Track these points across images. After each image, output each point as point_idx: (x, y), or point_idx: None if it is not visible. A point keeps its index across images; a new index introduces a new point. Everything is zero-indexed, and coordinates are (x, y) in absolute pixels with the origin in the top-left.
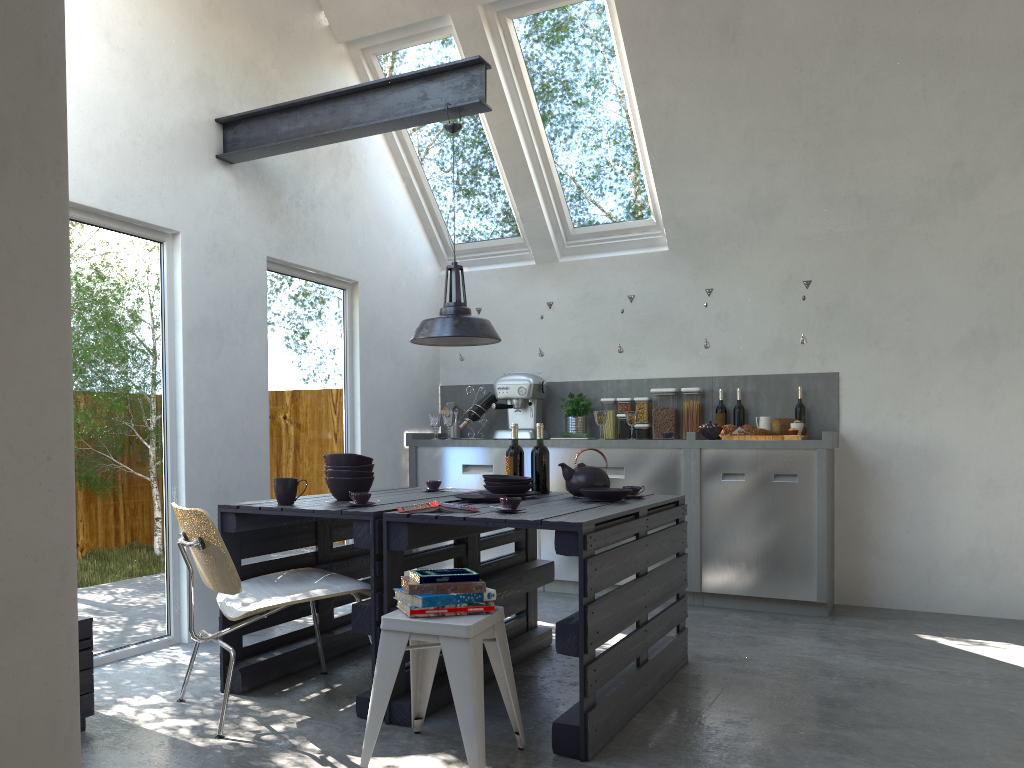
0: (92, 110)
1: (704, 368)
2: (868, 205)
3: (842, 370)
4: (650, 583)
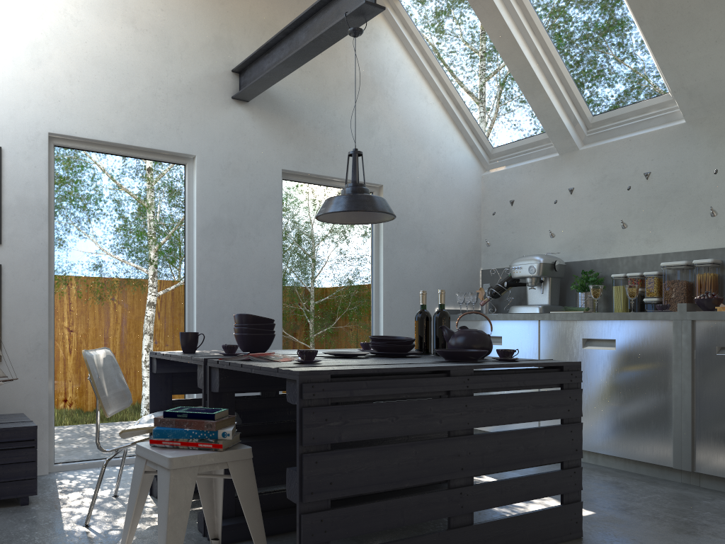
0: (118, 75)
1: (724, 239)
2: None
3: None
4: (475, 446)
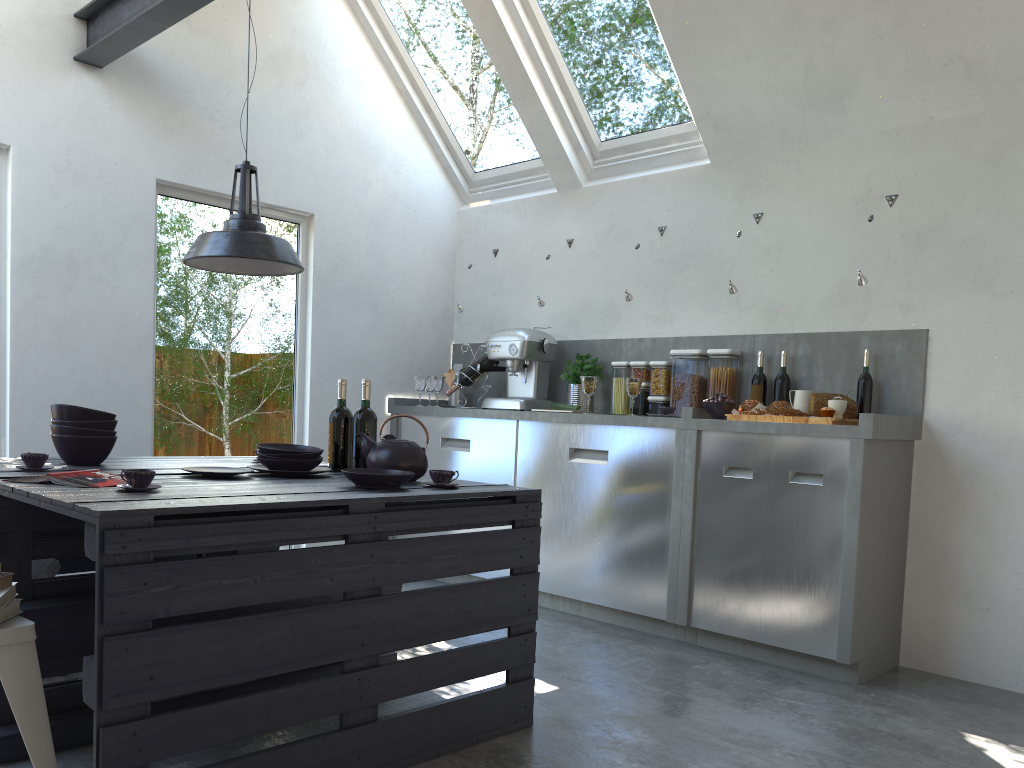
0: None
1: (745, 323)
2: (983, 73)
3: (934, 326)
4: (384, 611)
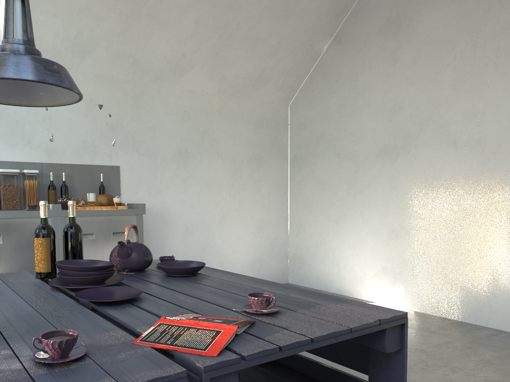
0: None
1: (35, 156)
2: (137, 65)
3: (121, 165)
4: None
